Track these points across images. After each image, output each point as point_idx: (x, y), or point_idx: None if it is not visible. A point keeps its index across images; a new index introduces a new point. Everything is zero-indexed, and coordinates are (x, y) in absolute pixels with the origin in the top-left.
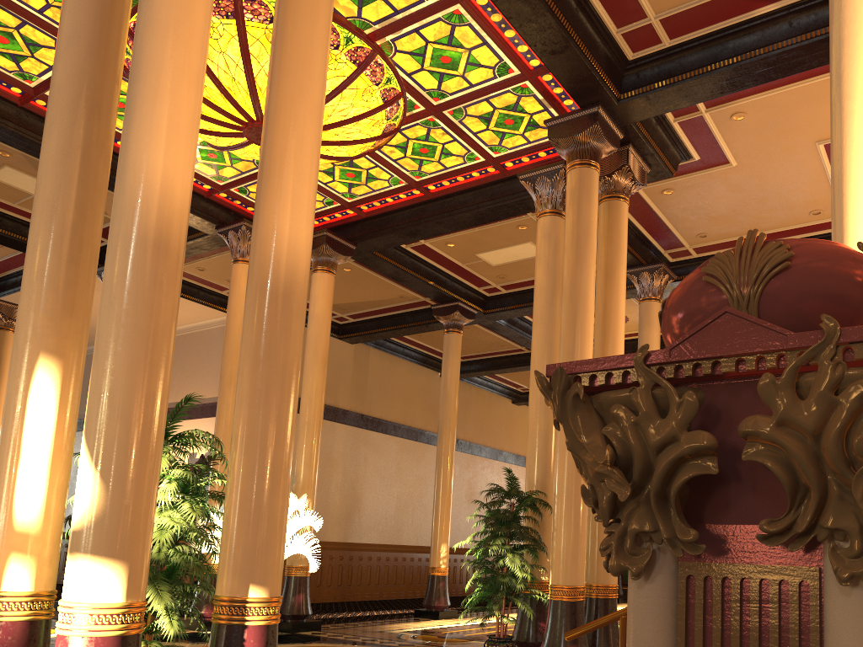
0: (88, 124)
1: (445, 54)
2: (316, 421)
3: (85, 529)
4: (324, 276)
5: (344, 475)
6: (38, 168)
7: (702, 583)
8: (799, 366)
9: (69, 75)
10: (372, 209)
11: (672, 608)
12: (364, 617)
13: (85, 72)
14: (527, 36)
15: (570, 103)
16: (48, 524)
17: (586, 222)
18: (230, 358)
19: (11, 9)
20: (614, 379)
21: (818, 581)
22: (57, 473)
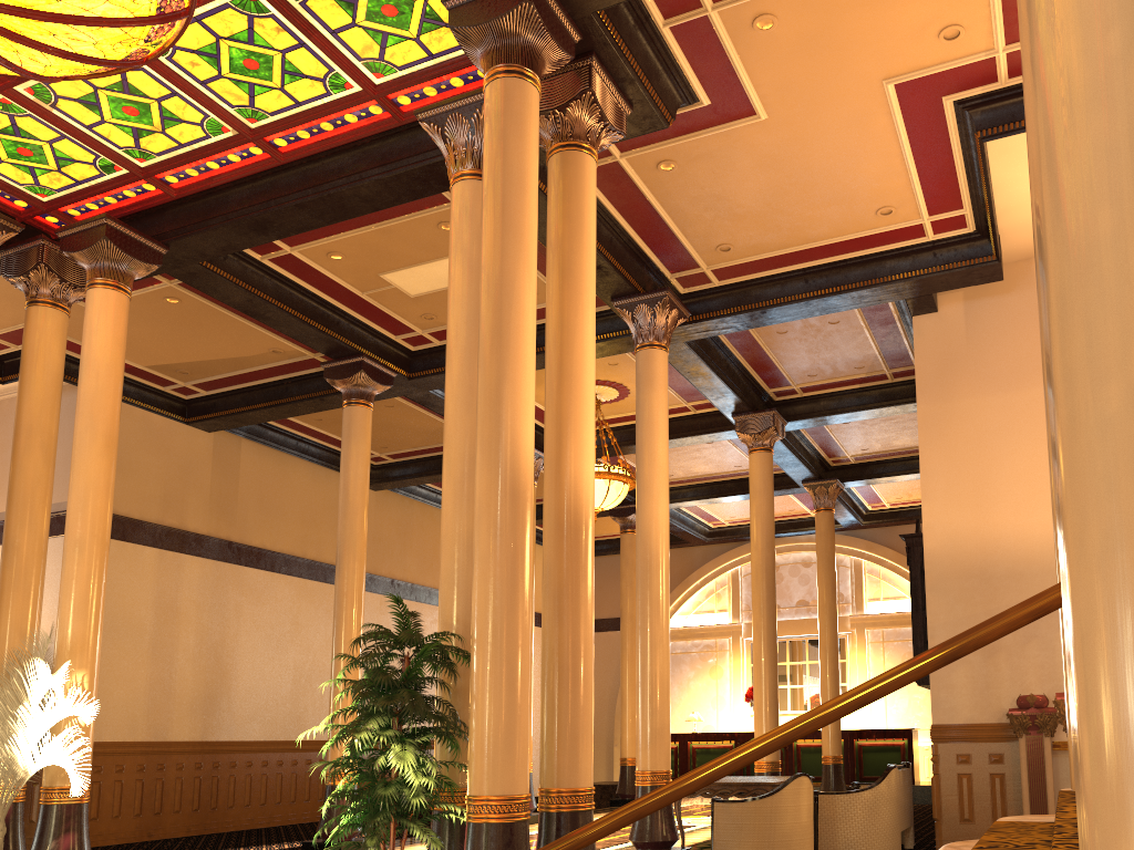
0: None
1: None
2: (95, 538)
3: None
4: (107, 295)
5: (200, 636)
6: None
7: None
8: None
9: None
10: (188, 183)
11: None
12: None
13: None
14: None
15: None
16: None
17: (518, 170)
18: None
19: None
20: None
21: None
22: None
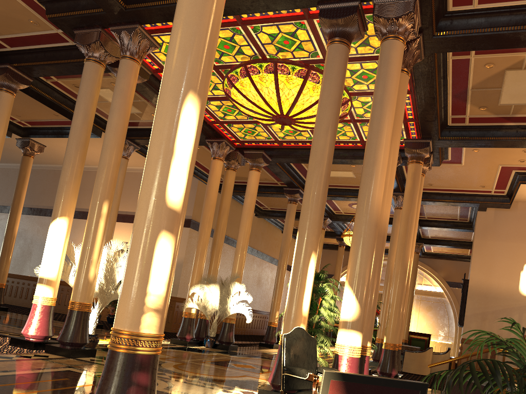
0: (330, 164)
1: None
2: (246, 247)
3: (354, 321)
4: (256, 173)
5: None
6: (311, 178)
7: None
8: None
9: (326, 144)
10: (288, 145)
11: None
12: (235, 344)
13: (331, 143)
14: (421, 114)
15: (413, 131)
16: (308, 313)
17: (417, 188)
18: (209, 209)
19: None
20: None
21: None
22: (311, 295)
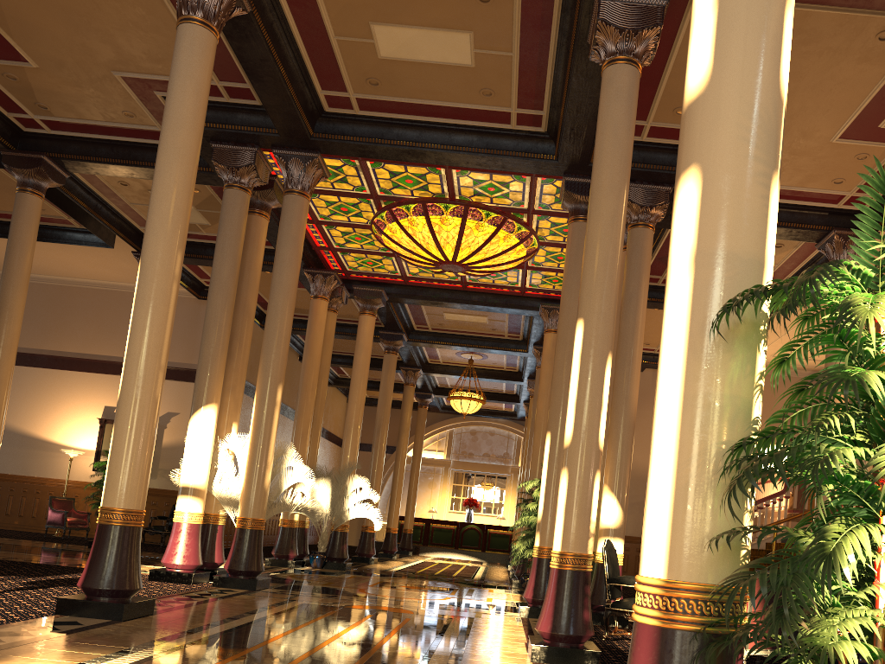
0: None
1: (563, 256)
2: (361, 423)
3: (618, 528)
4: (372, 319)
5: None
6: (562, 373)
7: None
8: None
9: None
10: (416, 282)
11: None
12: None
13: None
14: None
15: None
16: None
17: None
18: (313, 371)
19: (366, 175)
20: None
21: None
22: None
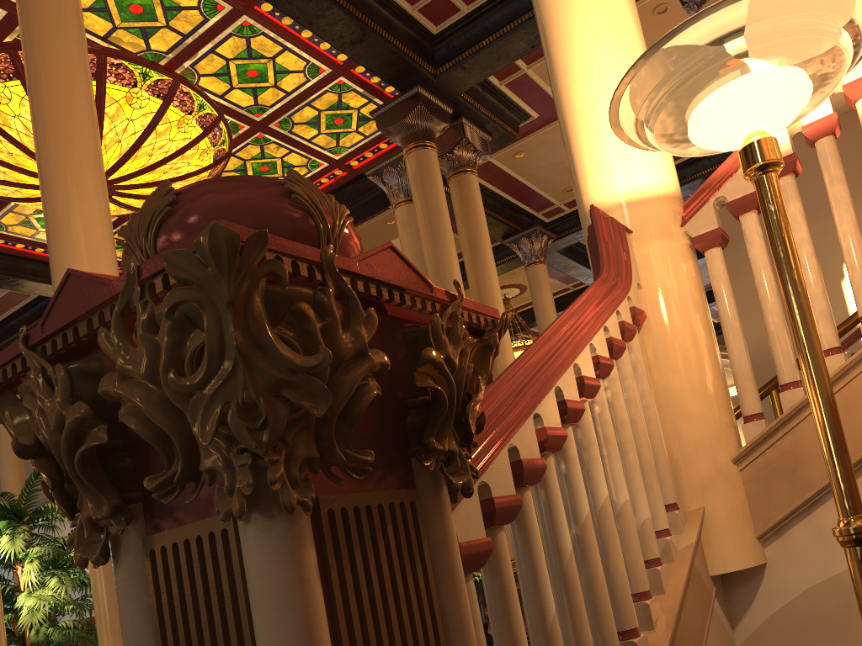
0: None
1: (250, 68)
2: None
3: None
4: None
5: None
6: None
7: (160, 554)
8: (120, 313)
9: None
10: None
11: (146, 587)
12: None
13: None
14: (321, 33)
15: (393, 89)
16: None
17: (435, 203)
18: None
19: None
20: (17, 369)
21: (233, 526)
22: None
